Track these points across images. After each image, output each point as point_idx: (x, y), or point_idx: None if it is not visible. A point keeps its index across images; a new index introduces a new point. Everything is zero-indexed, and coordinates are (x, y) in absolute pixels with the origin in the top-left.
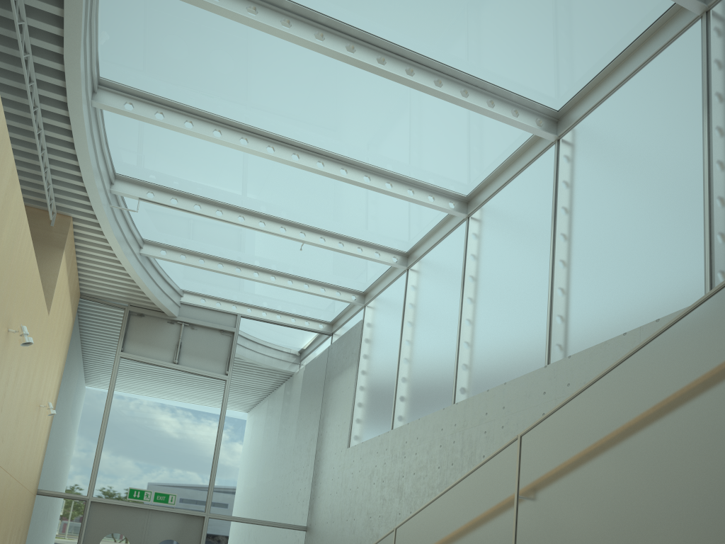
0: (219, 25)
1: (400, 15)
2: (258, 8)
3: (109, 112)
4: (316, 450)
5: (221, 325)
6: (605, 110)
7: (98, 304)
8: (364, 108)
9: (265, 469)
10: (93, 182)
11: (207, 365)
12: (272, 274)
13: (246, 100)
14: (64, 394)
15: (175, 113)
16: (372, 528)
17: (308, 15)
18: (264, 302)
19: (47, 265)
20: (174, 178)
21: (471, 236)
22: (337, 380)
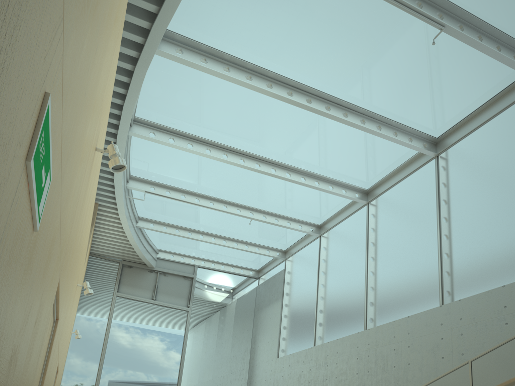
0: (223, 86)
1: (343, 81)
2: (252, 76)
3: (135, 138)
4: (249, 359)
5: (184, 273)
6: (473, 139)
7: (101, 260)
8: (309, 136)
9: (215, 373)
10: (120, 182)
11: (175, 301)
12: (224, 239)
13: (230, 131)
14: (78, 322)
15: (181, 138)
16: None
17: (283, 80)
18: (214, 257)
19: None
20: (170, 178)
21: (371, 216)
22: (265, 310)
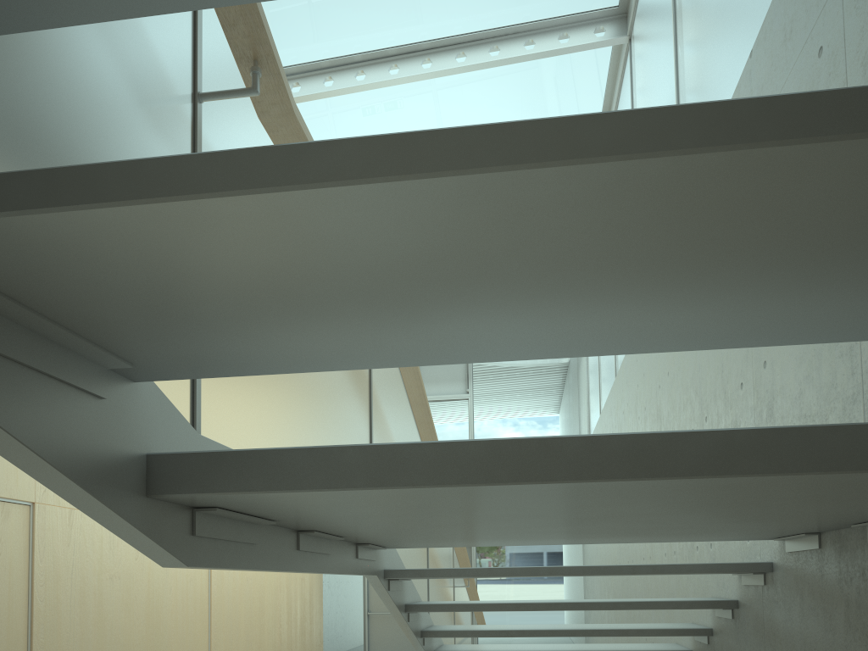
0: None
1: (382, 24)
2: None
3: None
4: None
5: None
6: None
7: None
8: (423, 107)
9: None
10: None
11: (447, 389)
12: None
13: None
14: None
15: None
16: None
17: (311, 68)
18: None
19: None
20: None
21: None
22: (580, 367)
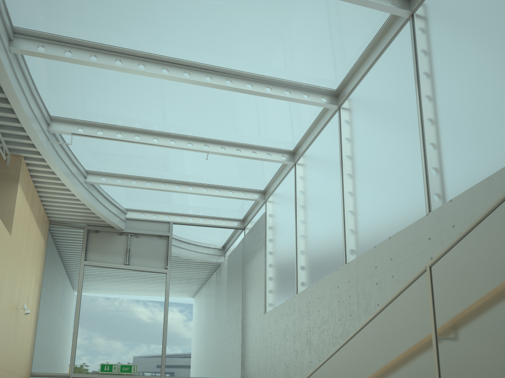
0: None
1: None
2: None
3: (30, 60)
4: (241, 319)
5: (158, 232)
6: None
7: (64, 227)
8: (237, 17)
9: (204, 338)
10: (27, 121)
11: (151, 263)
12: (190, 185)
13: (136, 28)
14: (44, 297)
15: (81, 50)
16: (289, 376)
17: None
18: (189, 209)
19: (6, 196)
20: (96, 112)
21: (343, 122)
22: (251, 262)
